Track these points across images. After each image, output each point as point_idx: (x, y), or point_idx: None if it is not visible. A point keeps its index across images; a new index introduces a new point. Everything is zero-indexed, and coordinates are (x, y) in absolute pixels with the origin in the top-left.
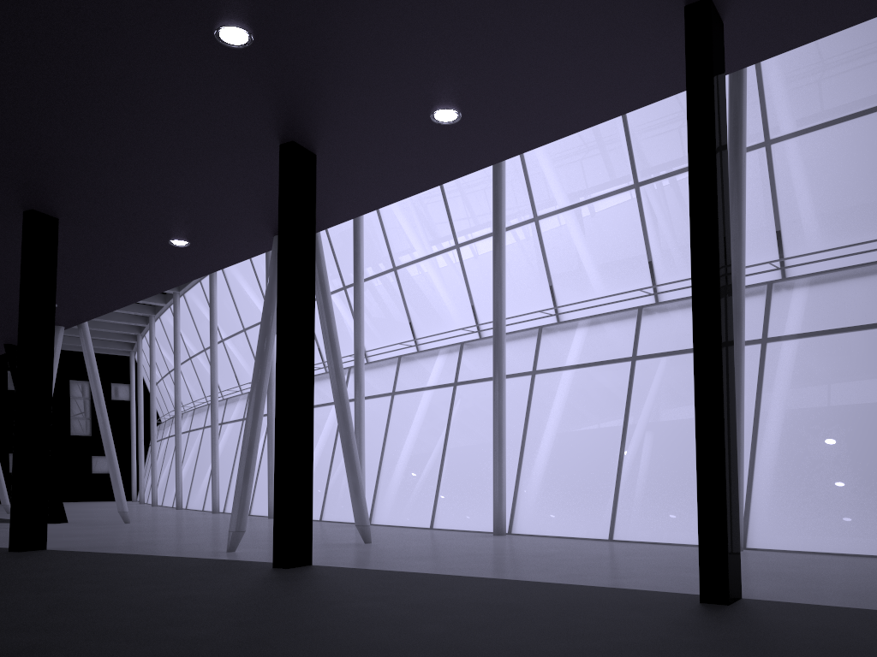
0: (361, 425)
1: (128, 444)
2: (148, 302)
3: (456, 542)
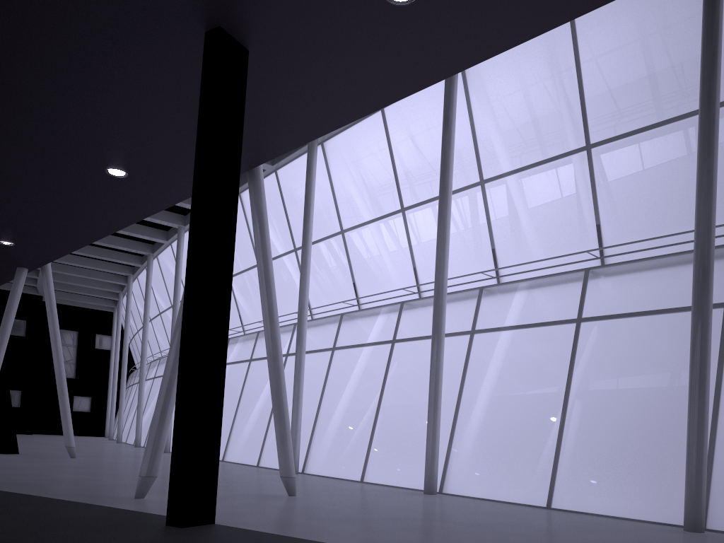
0: (301, 377)
1: (106, 387)
2: (126, 262)
3: (385, 501)
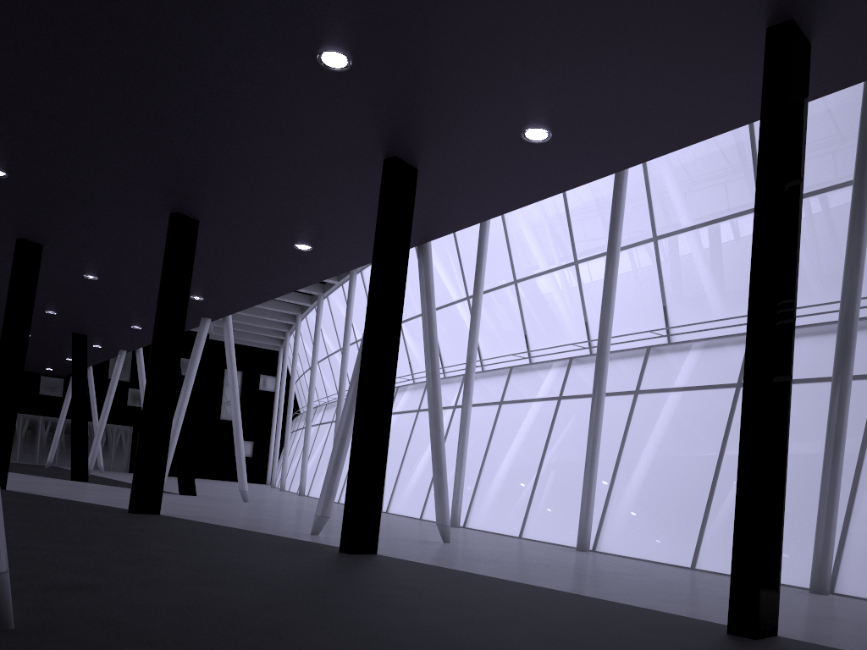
0: (466, 431)
1: (269, 432)
2: (296, 302)
3: (533, 552)
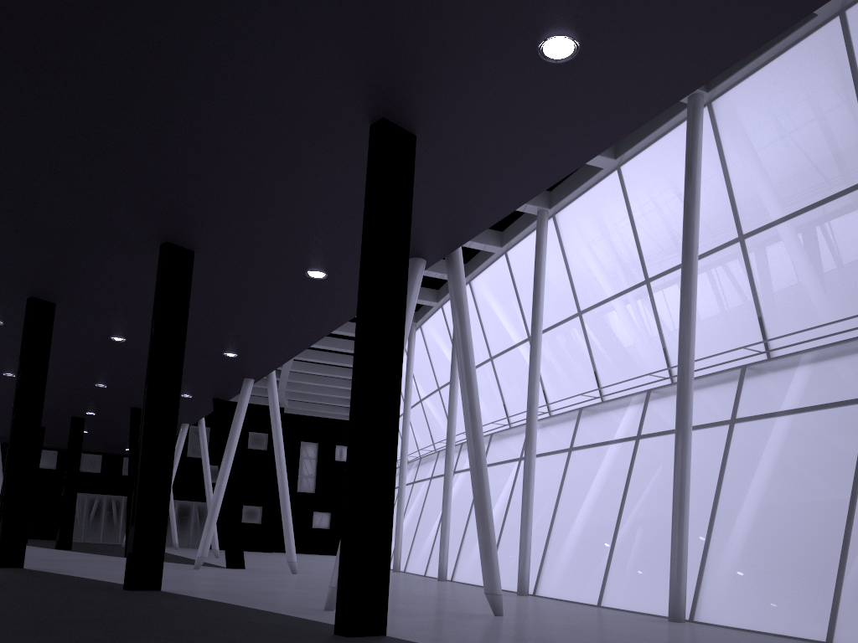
0: (530, 483)
1: None
2: None
3: (609, 625)
